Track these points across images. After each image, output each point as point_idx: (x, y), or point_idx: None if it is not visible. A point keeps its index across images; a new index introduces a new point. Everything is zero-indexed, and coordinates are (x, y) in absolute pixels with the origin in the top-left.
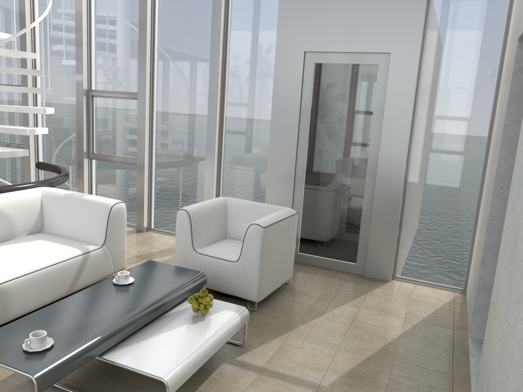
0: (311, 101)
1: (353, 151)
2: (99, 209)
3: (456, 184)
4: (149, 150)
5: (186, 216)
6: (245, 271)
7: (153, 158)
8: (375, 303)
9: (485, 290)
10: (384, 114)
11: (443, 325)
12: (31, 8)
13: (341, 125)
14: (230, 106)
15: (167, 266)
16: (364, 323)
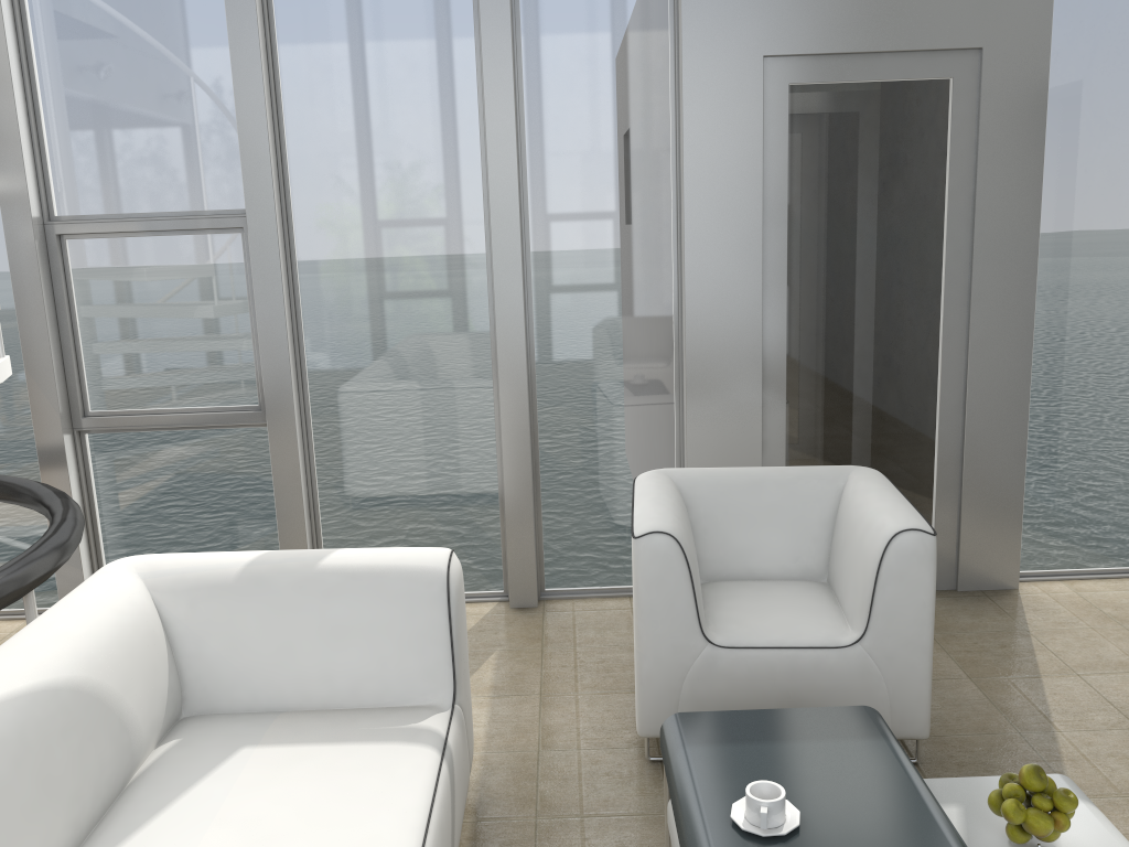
0: (787, 184)
1: (904, 298)
2: (407, 592)
3: None
4: (297, 376)
5: (674, 551)
6: (892, 665)
7: (310, 399)
8: (1082, 652)
9: None
10: (979, 197)
11: None
12: None
13: (871, 236)
14: (547, 220)
15: (758, 717)
16: None
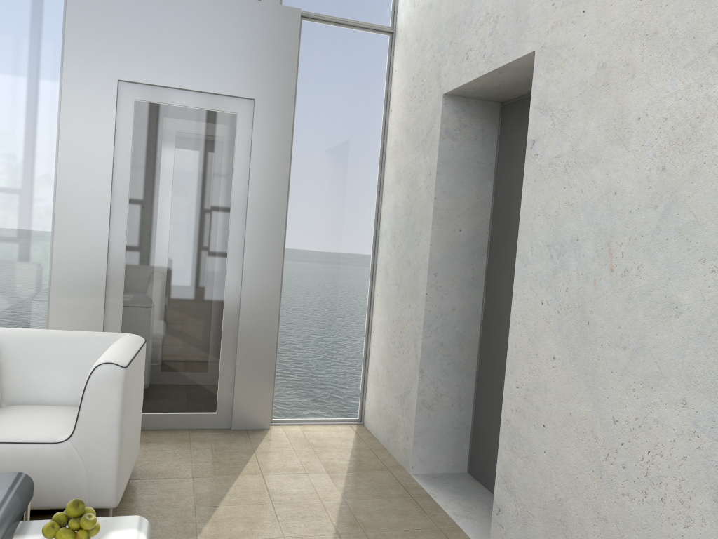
0: (131, 160)
1: (204, 240)
2: None
3: (343, 281)
4: None
5: None
6: (90, 455)
7: None
8: (277, 462)
9: (426, 408)
10: (250, 185)
11: (375, 469)
12: None
13: (185, 200)
14: None
15: None
16: (287, 494)
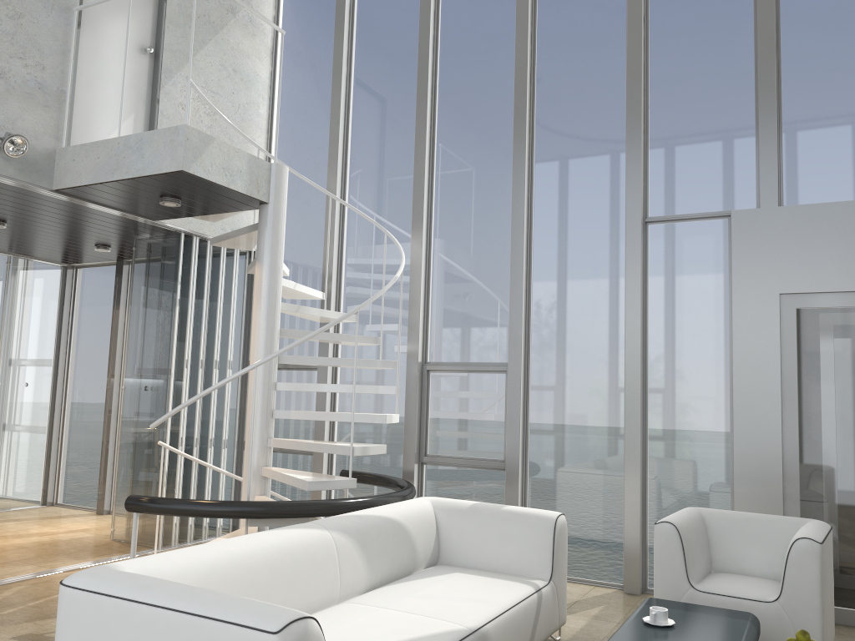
0: (797, 361)
1: None
2: (536, 524)
3: None
4: (523, 445)
5: (673, 532)
6: (796, 617)
7: (528, 459)
8: None
9: None
10: None
11: None
12: (338, 258)
13: (854, 394)
14: (657, 375)
15: (688, 604)
16: None
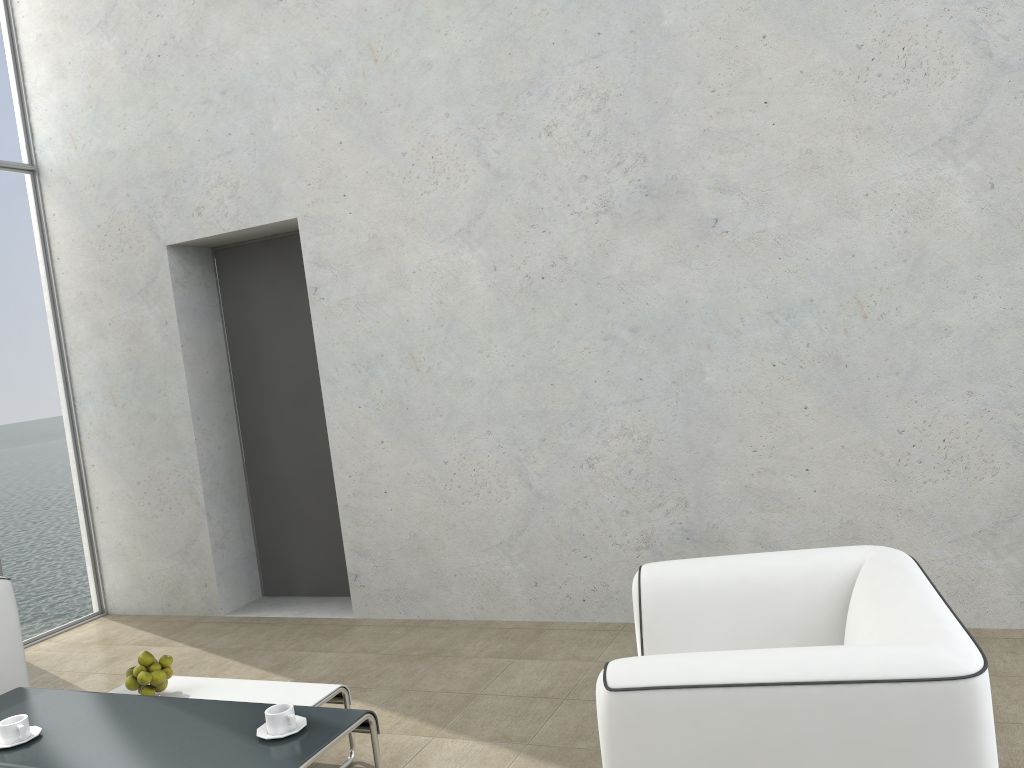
0: None
1: None
2: None
3: (47, 460)
4: None
5: None
6: (3, 681)
7: None
8: (87, 663)
9: (219, 548)
10: None
11: (187, 626)
12: None
13: None
14: None
15: None
16: None
